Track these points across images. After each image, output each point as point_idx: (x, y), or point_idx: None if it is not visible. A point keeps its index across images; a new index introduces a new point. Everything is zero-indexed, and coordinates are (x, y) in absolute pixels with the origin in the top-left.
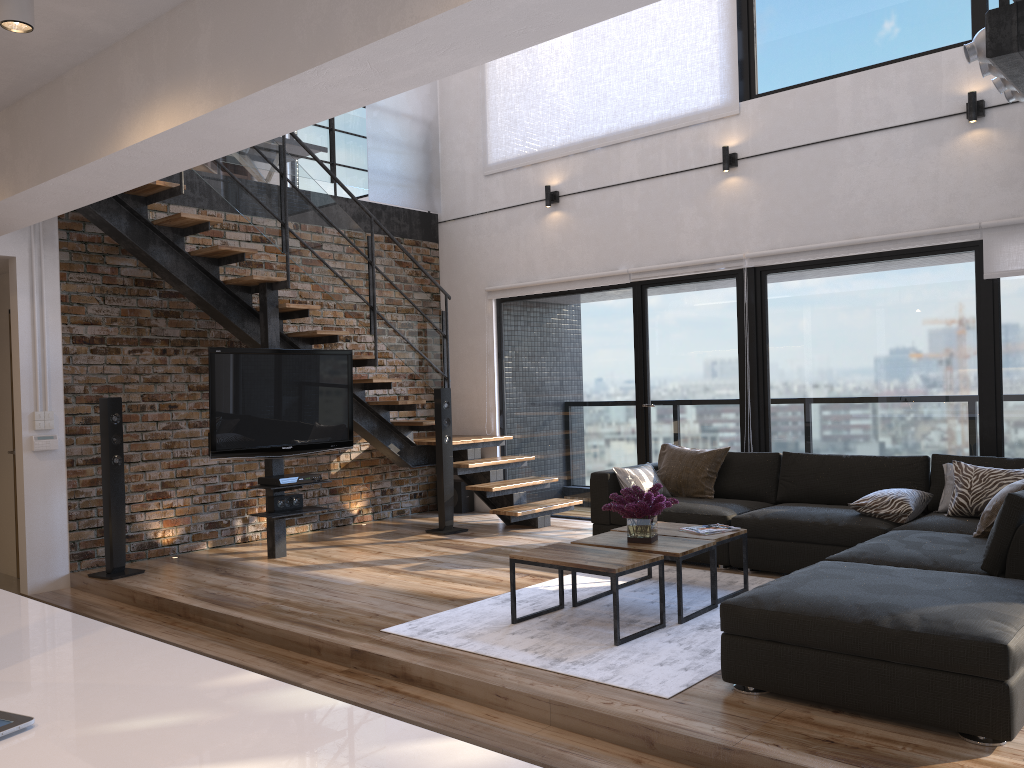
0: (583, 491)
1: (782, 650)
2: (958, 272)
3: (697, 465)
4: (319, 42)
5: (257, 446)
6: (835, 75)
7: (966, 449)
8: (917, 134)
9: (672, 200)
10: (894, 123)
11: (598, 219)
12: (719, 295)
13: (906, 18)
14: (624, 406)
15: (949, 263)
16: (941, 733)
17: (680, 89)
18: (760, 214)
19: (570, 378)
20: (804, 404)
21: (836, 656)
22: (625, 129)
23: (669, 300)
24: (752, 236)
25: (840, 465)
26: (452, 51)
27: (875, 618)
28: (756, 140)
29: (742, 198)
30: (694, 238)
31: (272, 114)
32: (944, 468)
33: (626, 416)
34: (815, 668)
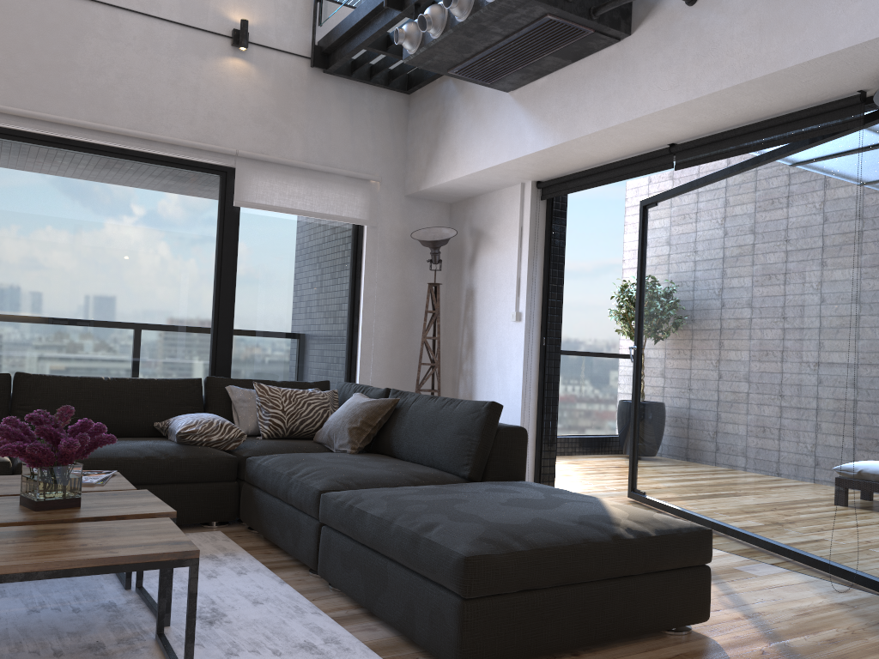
0: None
1: (539, 598)
2: (204, 193)
3: None
4: None
5: None
6: None
7: (197, 374)
8: (182, 37)
9: None
10: (158, 14)
11: None
12: None
13: None
14: None
15: (196, 182)
16: (654, 636)
17: None
18: None
19: None
20: (5, 314)
21: (591, 586)
22: None
23: None
24: None
25: (105, 389)
26: None
27: (615, 531)
28: None
29: None
30: None
31: None
32: (229, 391)
33: None
34: (572, 608)
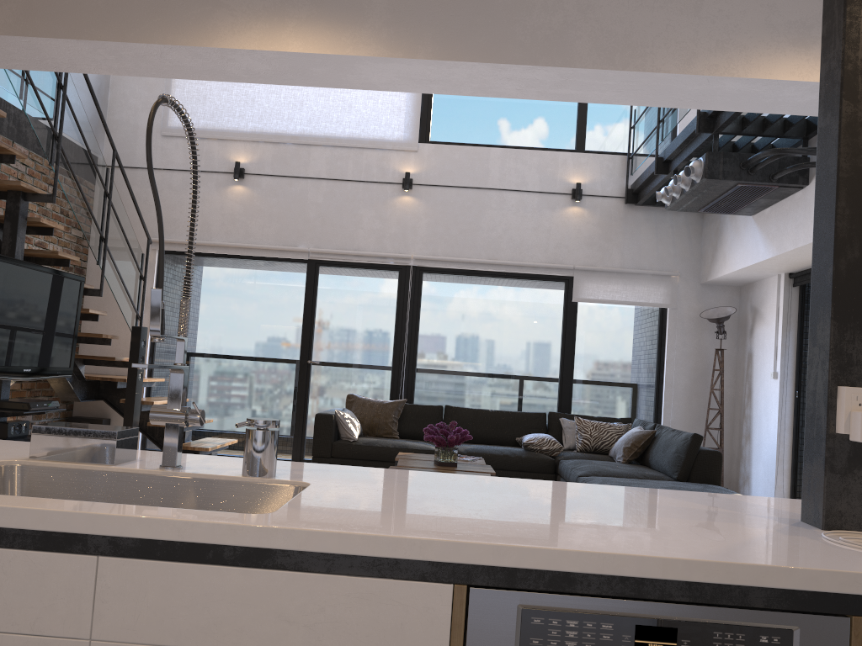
0: (236, 432)
1: None
2: (554, 294)
3: (385, 412)
4: (546, 49)
5: (5, 365)
6: (488, 145)
7: (549, 410)
8: (540, 200)
9: (354, 201)
10: (526, 189)
11: (283, 201)
12: (383, 282)
13: (537, 123)
14: (288, 361)
15: (549, 287)
16: None
17: (371, 118)
18: (426, 228)
19: (234, 332)
20: (443, 372)
21: None
22: (318, 135)
23: (339, 279)
24: (418, 243)
25: (490, 416)
26: (626, 92)
27: None
28: (428, 174)
29: (413, 213)
30: (370, 235)
31: (415, 76)
32: (561, 421)
33: (289, 369)
34: None
